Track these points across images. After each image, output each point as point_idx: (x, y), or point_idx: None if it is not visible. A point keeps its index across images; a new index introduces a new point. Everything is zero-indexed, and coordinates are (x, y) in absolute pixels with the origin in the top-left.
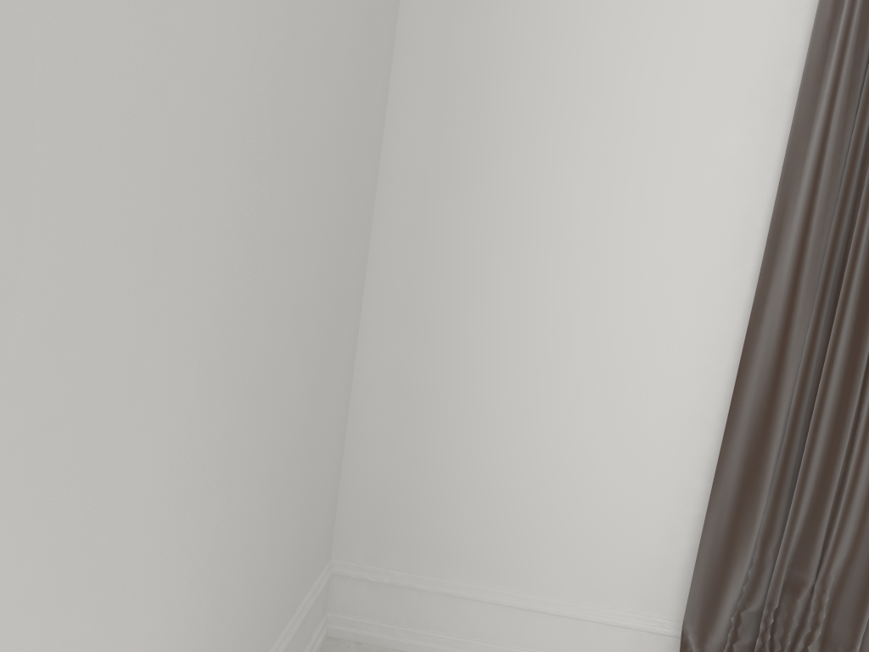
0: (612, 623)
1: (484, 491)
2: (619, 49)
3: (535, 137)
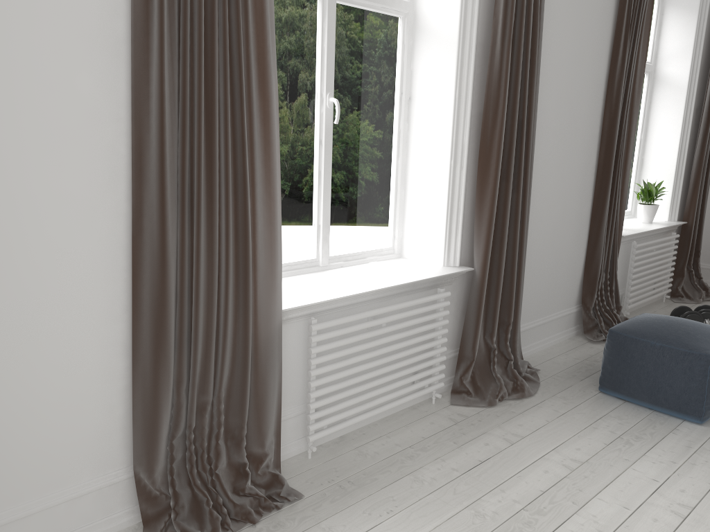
0: (78, 495)
1: None
2: None
3: None
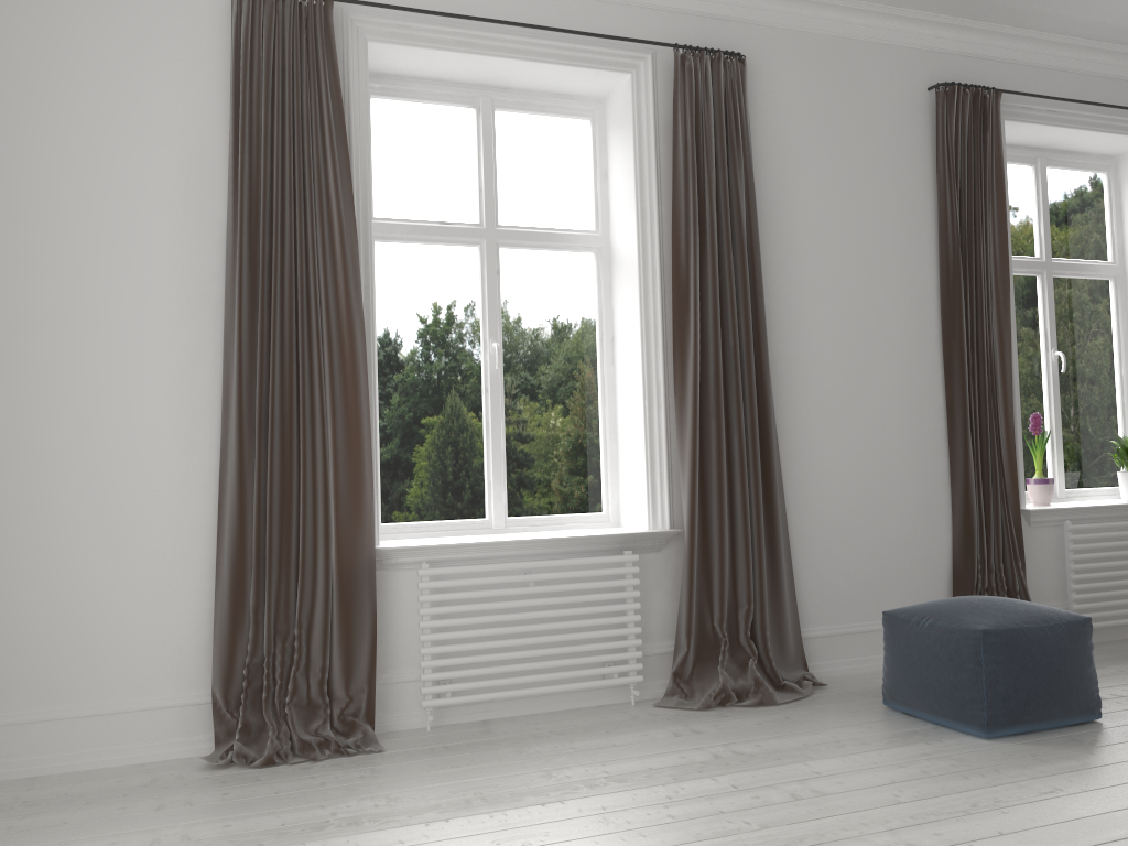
0: (160, 706)
1: (34, 630)
2: (90, 279)
3: (32, 347)
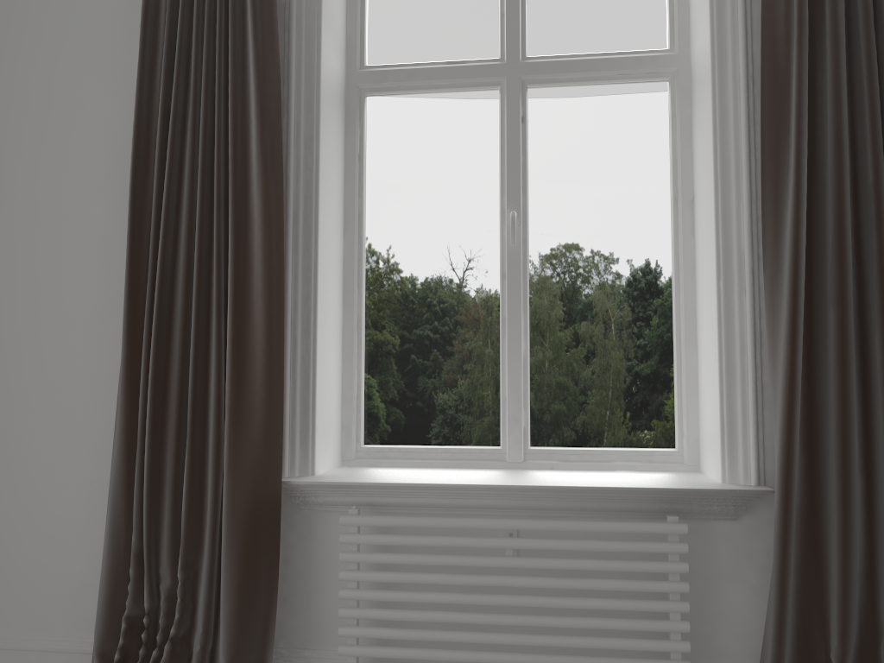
0: (48, 649)
1: None
2: (9, 154)
3: None
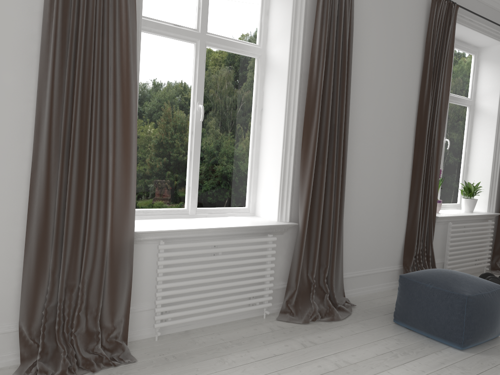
0: None
1: None
2: None
3: None
